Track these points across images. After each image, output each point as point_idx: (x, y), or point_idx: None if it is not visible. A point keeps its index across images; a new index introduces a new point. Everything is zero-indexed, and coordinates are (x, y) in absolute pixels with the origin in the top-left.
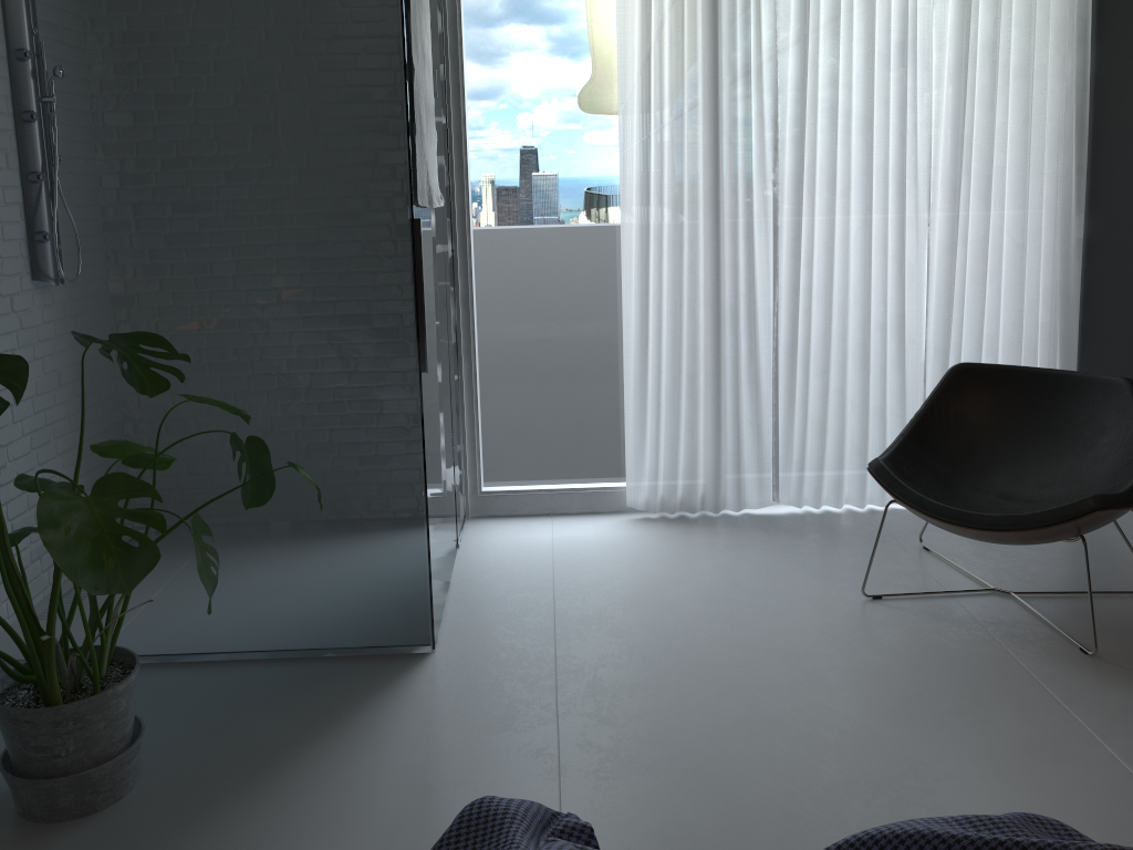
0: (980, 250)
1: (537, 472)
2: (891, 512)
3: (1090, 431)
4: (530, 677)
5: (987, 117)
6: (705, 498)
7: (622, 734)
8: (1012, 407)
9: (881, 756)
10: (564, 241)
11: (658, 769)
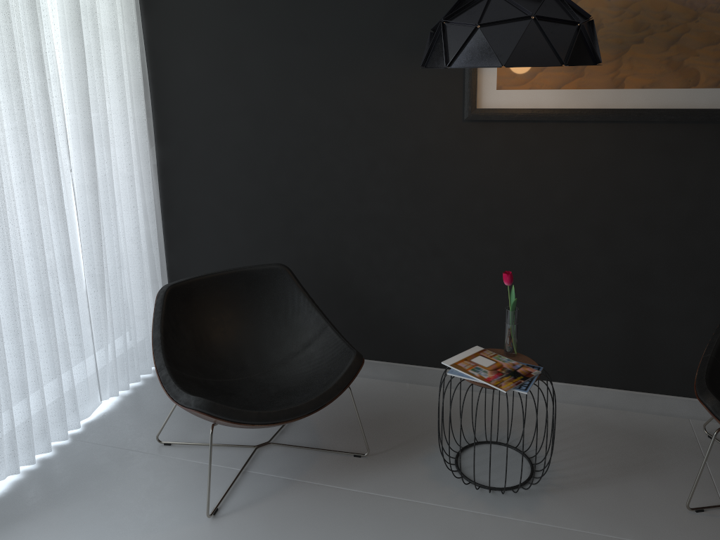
0: (108, 185)
1: None
2: (91, 428)
3: (267, 306)
4: None
5: (96, 73)
6: None
7: None
8: (209, 307)
9: None
10: None
11: None
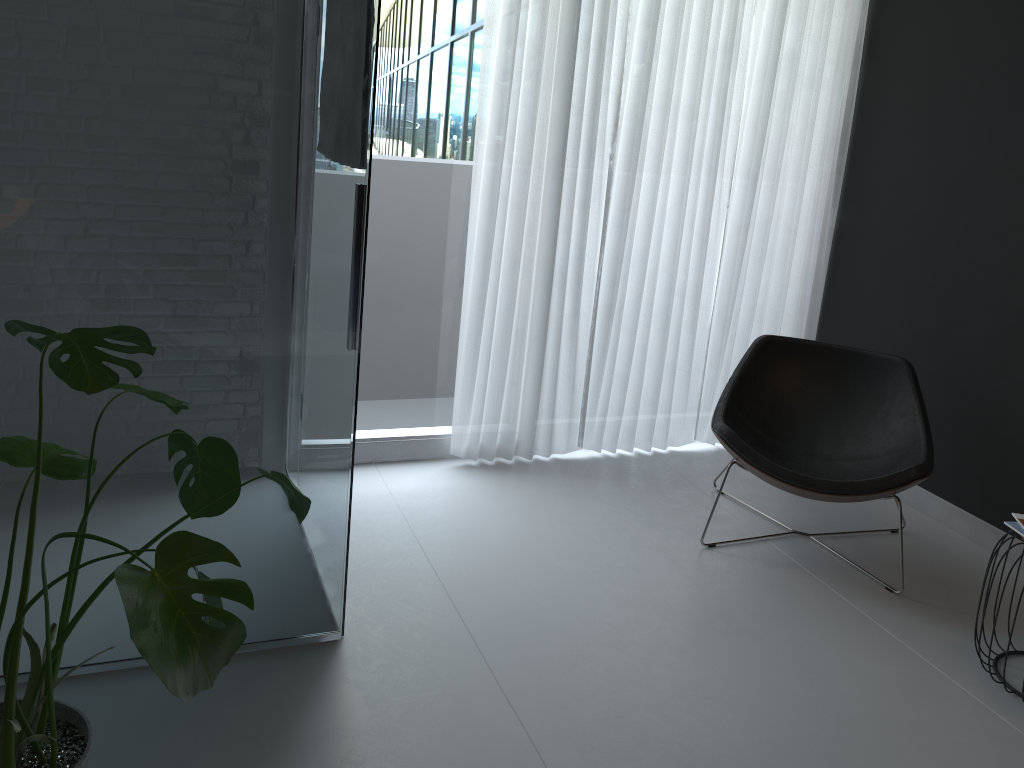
0: (763, 232)
1: (360, 420)
2: (672, 455)
3: (870, 399)
4: (459, 661)
5: (782, 118)
6: (519, 445)
7: (582, 718)
8: (805, 375)
9: (807, 714)
10: (408, 193)
11: (636, 755)
